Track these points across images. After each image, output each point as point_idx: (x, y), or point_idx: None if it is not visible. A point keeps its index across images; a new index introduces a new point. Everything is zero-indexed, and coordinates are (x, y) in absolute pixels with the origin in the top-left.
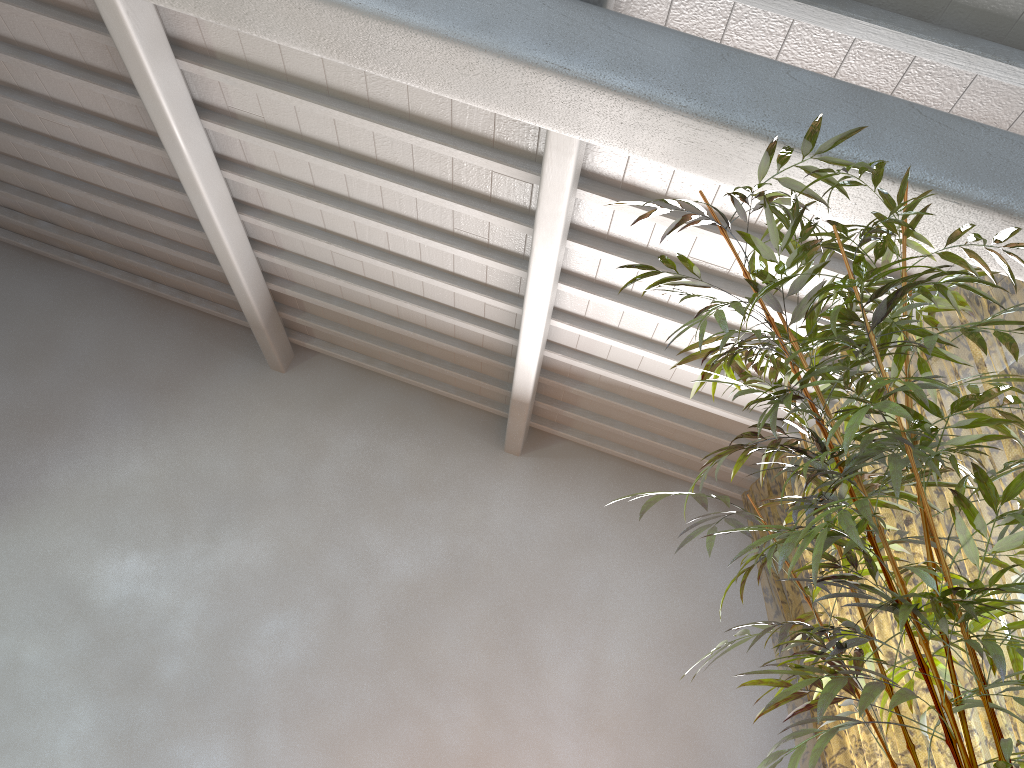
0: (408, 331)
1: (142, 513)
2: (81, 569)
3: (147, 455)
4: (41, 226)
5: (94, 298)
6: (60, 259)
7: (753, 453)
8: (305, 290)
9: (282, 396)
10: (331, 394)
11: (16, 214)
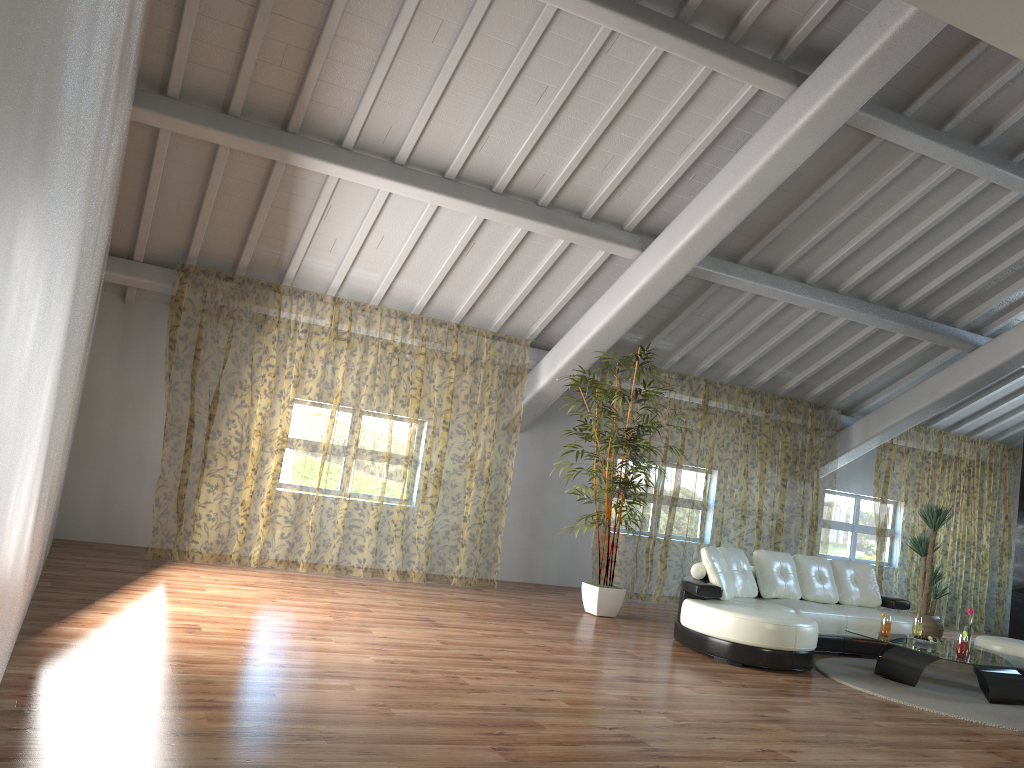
0: (328, 51)
1: None
2: None
3: None
4: None
5: None
6: None
7: (245, 260)
8: None
9: None
10: None
11: None
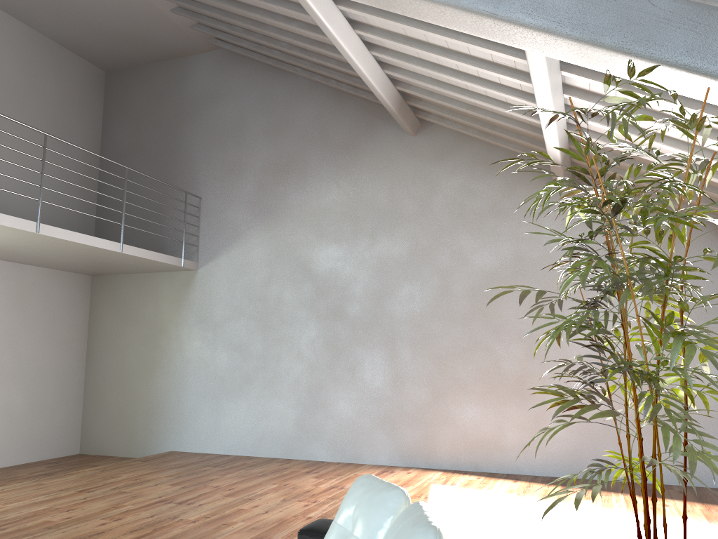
0: (482, 115)
1: (336, 222)
2: (307, 252)
3: (338, 189)
4: (274, 54)
5: (307, 92)
6: (287, 70)
7: None
8: (418, 90)
9: (413, 152)
10: (443, 150)
11: (261, 47)
